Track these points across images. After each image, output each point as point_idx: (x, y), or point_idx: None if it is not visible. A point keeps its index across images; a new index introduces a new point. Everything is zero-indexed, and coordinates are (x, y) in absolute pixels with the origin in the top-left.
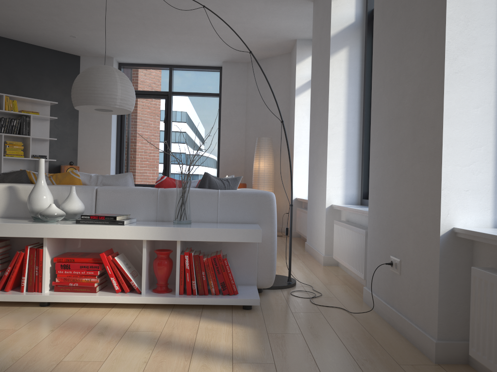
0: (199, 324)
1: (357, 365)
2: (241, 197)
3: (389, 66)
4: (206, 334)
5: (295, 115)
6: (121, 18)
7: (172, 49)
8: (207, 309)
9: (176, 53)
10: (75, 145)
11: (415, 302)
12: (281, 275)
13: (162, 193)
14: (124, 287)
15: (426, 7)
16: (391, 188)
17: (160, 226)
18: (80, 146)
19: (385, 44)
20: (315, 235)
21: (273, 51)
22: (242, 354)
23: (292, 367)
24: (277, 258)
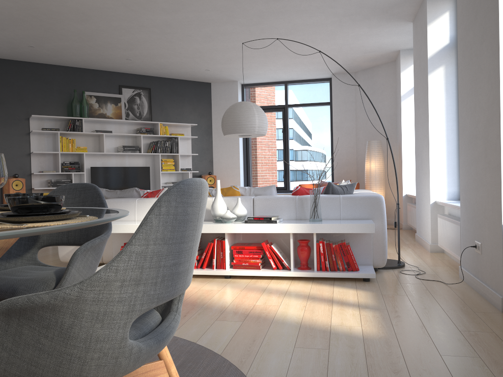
0: (333, 289)
1: (444, 311)
2: (357, 200)
3: (469, 97)
4: (339, 294)
5: (401, 119)
6: (247, 53)
7: (287, 70)
8: (337, 281)
9: (291, 72)
10: (211, 157)
11: (490, 272)
12: (392, 259)
13: (299, 199)
14: (278, 266)
15: (489, 61)
16: (473, 190)
17: (301, 223)
18: (214, 158)
19: (465, 79)
20: (423, 227)
21: (378, 61)
22: (365, 304)
23: (398, 311)
24: (390, 247)
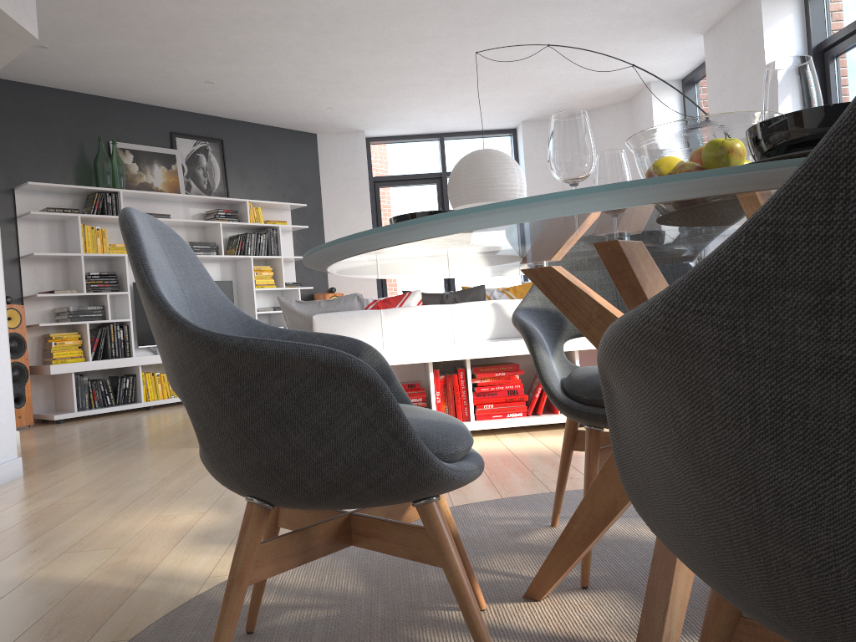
0: None
1: None
2: None
3: None
4: None
5: None
6: (422, 78)
7: (460, 112)
8: None
9: (463, 116)
10: None
11: None
12: None
13: None
14: None
15: None
16: None
17: None
18: None
19: None
20: None
21: (605, 100)
22: None
23: None
24: None
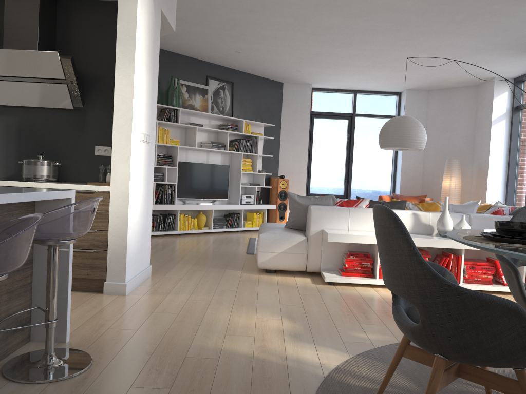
0: None
1: None
2: None
3: None
4: None
5: (490, 143)
6: (360, 62)
7: (372, 80)
8: None
9: (373, 83)
10: (277, 160)
11: None
12: None
13: None
14: None
15: None
16: None
17: None
18: (281, 160)
19: None
20: None
21: (462, 84)
22: None
23: None
24: None
